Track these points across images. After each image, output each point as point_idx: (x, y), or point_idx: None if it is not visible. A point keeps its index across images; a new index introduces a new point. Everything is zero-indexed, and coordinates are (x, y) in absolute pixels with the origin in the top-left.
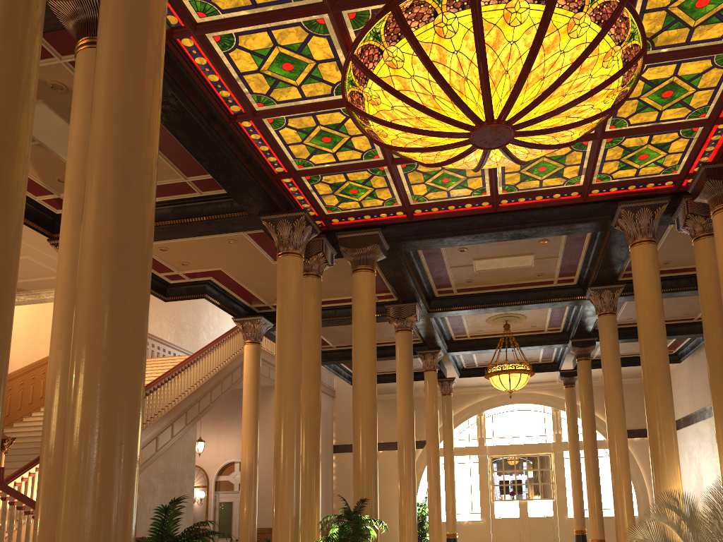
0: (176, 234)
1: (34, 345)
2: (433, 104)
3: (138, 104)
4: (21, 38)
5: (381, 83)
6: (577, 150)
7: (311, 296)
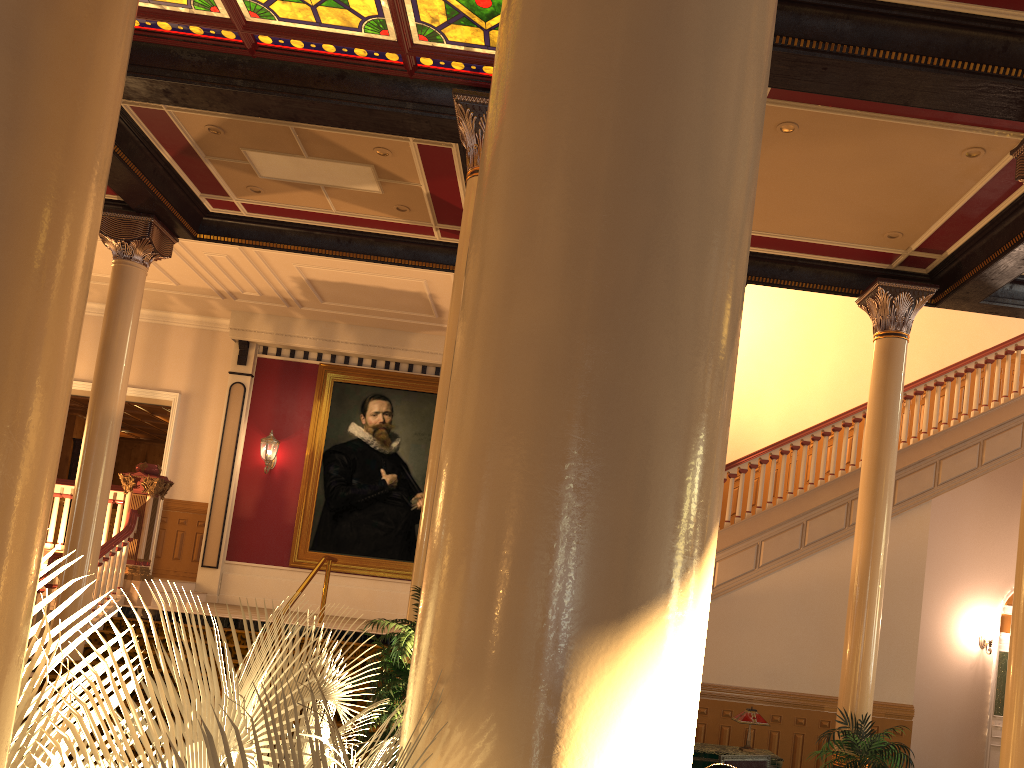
0: None
1: (795, 410)
2: None
3: None
4: None
5: None
6: None
7: None
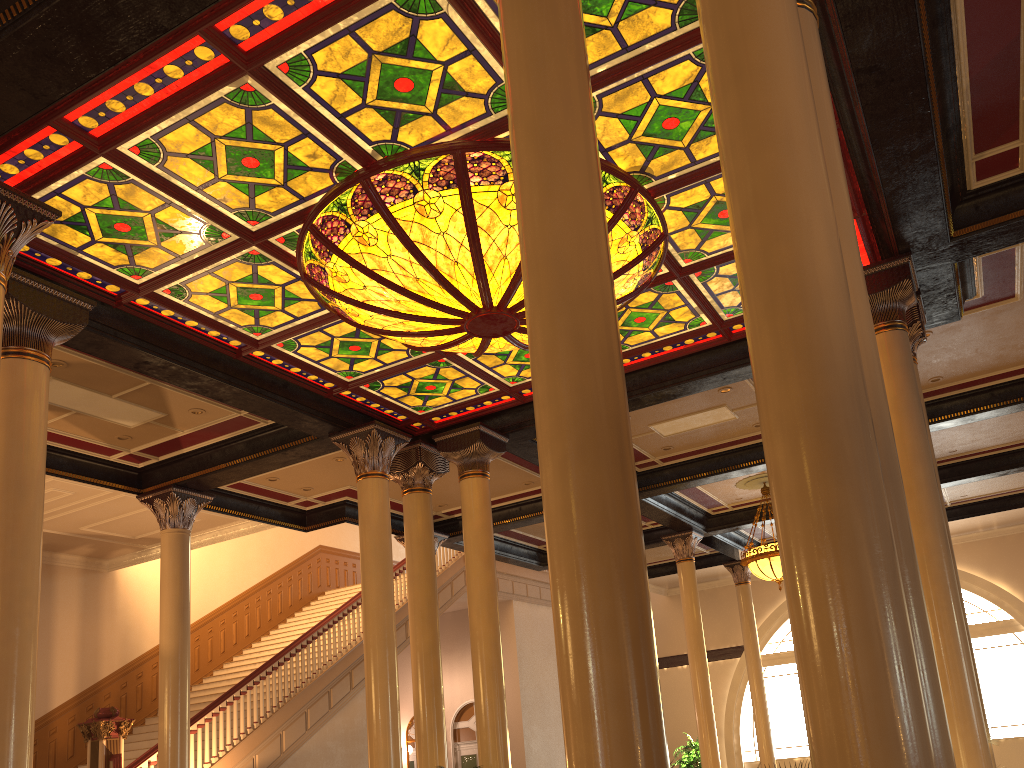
0: (260, 468)
1: (208, 592)
2: (403, 307)
3: None
4: None
5: (342, 298)
6: (666, 292)
7: (415, 517)
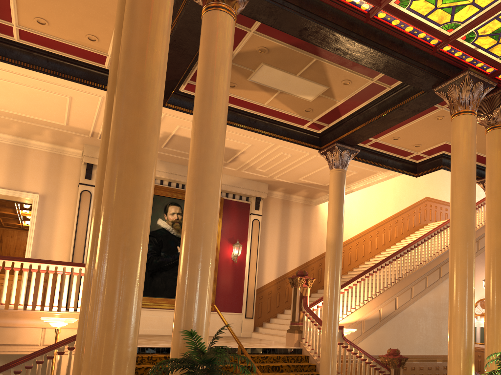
0: (386, 125)
1: (363, 220)
2: None
3: (133, 38)
4: None
5: None
6: None
7: (495, 147)
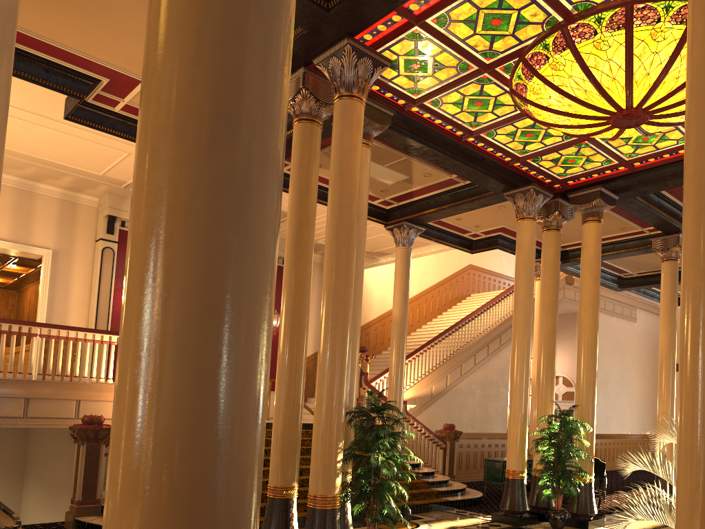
0: (456, 212)
1: None
2: (571, 110)
3: (343, 196)
4: (307, 166)
5: (533, 104)
6: None
7: (549, 247)
